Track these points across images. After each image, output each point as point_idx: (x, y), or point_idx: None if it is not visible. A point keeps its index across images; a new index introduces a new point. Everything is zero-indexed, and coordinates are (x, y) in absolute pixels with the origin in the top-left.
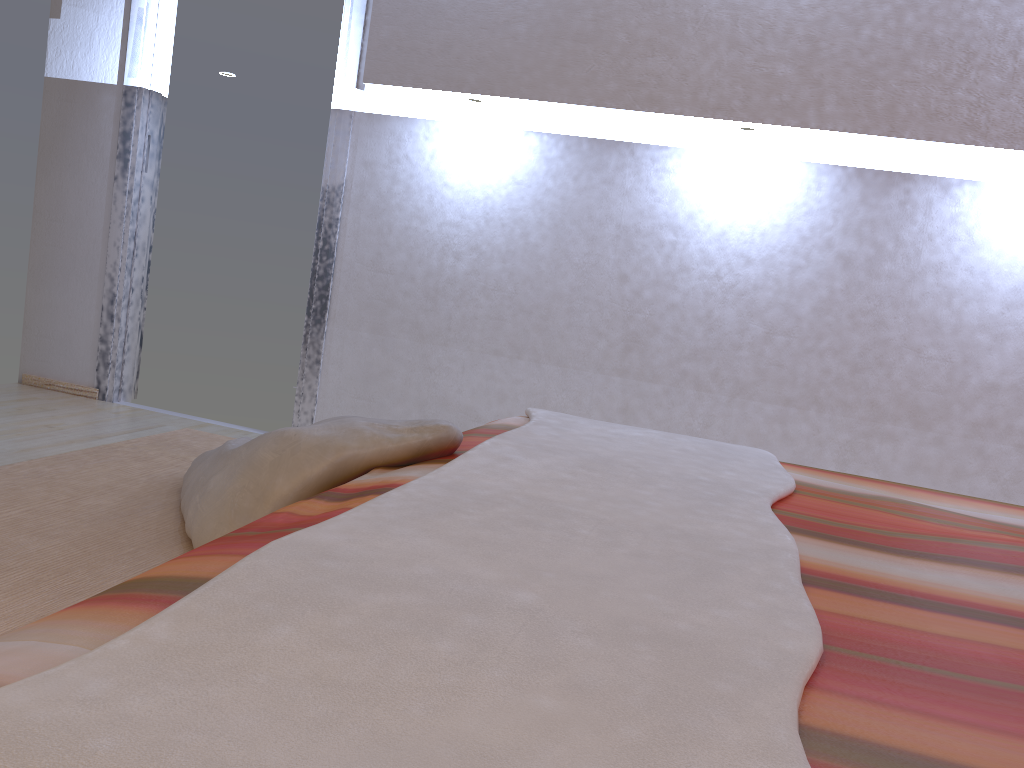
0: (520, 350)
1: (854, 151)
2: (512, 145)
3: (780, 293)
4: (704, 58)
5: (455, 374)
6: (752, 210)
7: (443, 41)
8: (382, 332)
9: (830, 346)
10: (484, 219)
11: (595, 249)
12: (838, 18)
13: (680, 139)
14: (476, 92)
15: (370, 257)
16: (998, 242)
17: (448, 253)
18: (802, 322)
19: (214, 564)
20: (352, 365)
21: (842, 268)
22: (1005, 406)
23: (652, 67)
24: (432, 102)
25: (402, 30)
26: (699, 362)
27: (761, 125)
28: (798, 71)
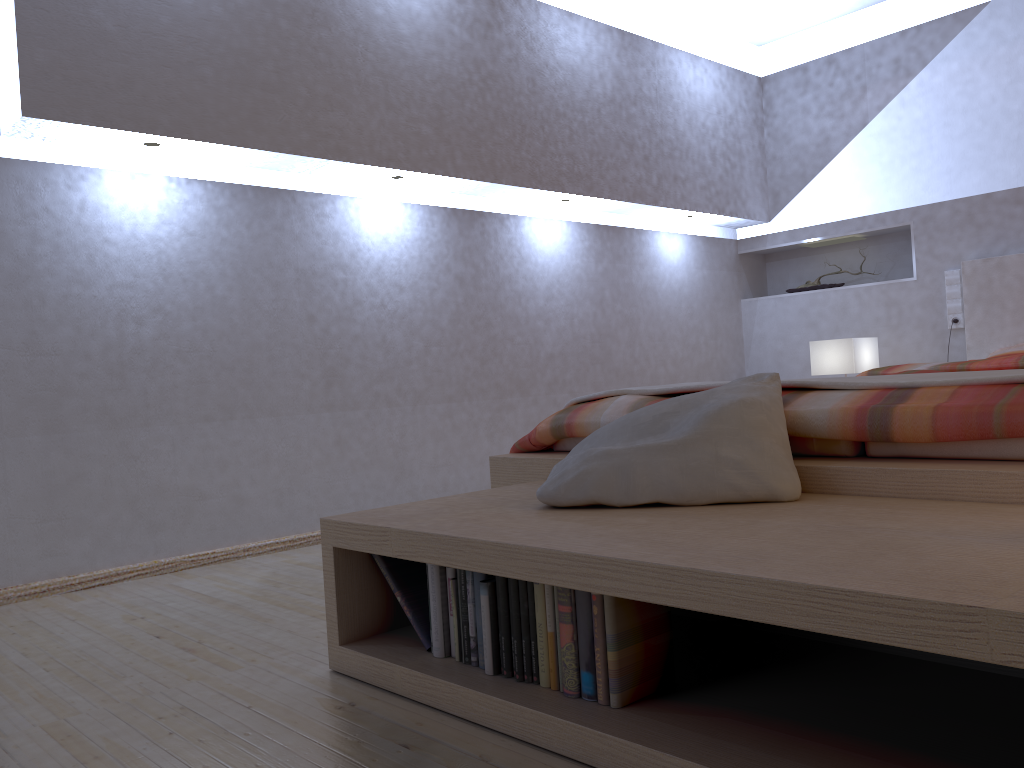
0: (231, 410)
1: (448, 195)
2: (176, 194)
3: (427, 312)
4: (371, 116)
5: (166, 455)
6: (395, 246)
7: (122, 75)
8: (60, 429)
9: (465, 348)
10: (162, 276)
11: (281, 294)
12: (450, 92)
13: (330, 186)
14: (173, 135)
15: (21, 339)
16: (533, 256)
17: (127, 319)
18: (445, 333)
19: None
20: (24, 482)
21: (460, 286)
22: (559, 367)
23: (334, 121)
24: (68, 144)
25: (65, 56)
26: (386, 382)
27: (417, 174)
28: (435, 131)
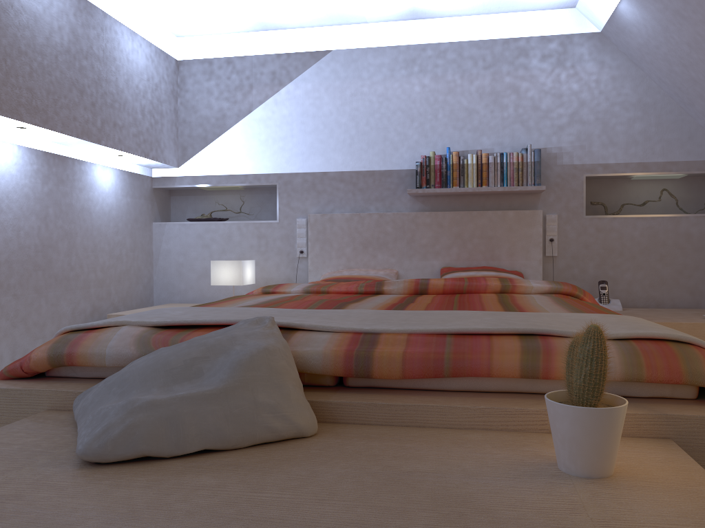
0: None
1: None
2: None
3: None
4: None
5: None
6: None
7: None
8: None
9: None
10: None
11: None
12: None
13: None
14: None
15: None
16: None
17: None
18: None
19: (504, 341)
20: None
21: None
22: (5, 273)
23: None
24: None
25: None
26: None
27: None
28: None
